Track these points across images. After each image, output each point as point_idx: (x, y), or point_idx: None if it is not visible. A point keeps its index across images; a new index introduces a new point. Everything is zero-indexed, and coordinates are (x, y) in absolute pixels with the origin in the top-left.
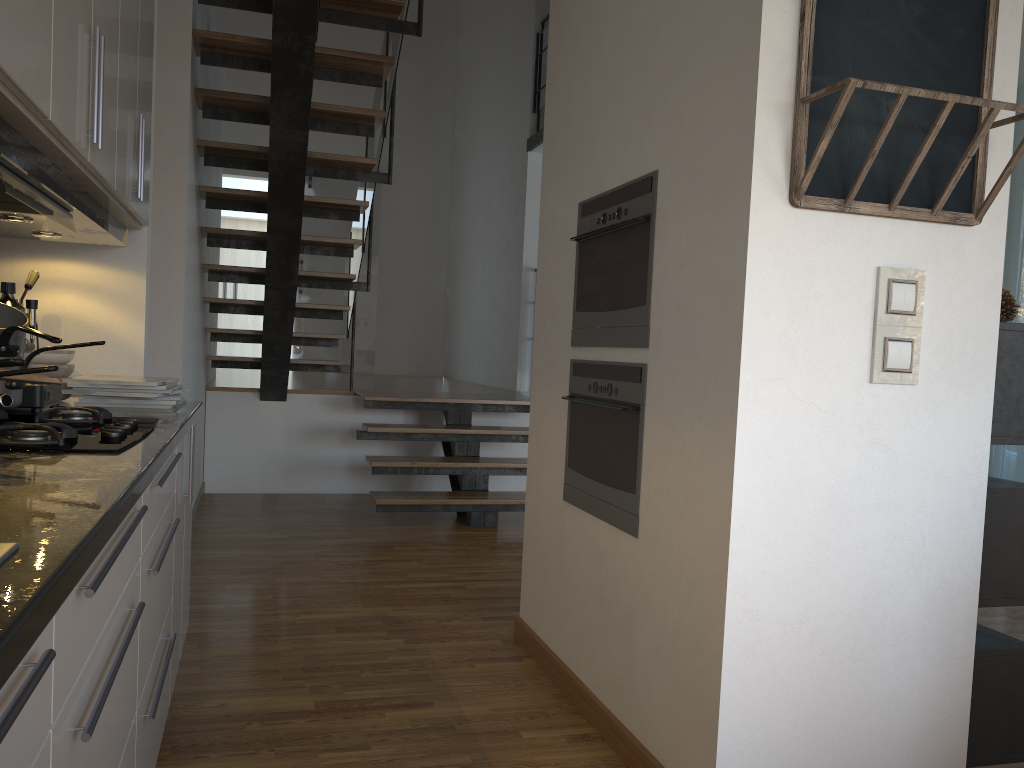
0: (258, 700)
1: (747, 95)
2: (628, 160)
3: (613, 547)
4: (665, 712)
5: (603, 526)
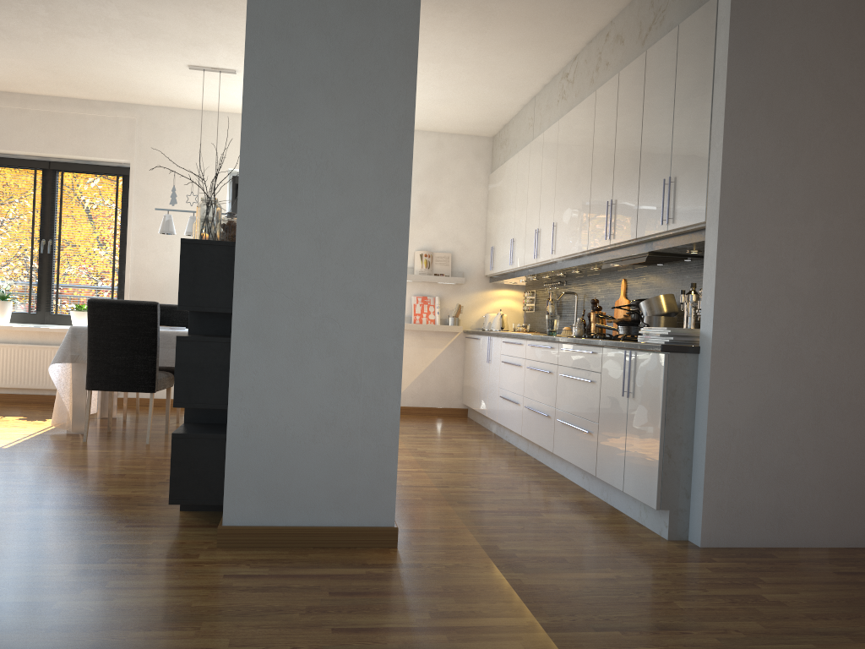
0: (577, 518)
1: None
2: None
3: None
4: None
5: None
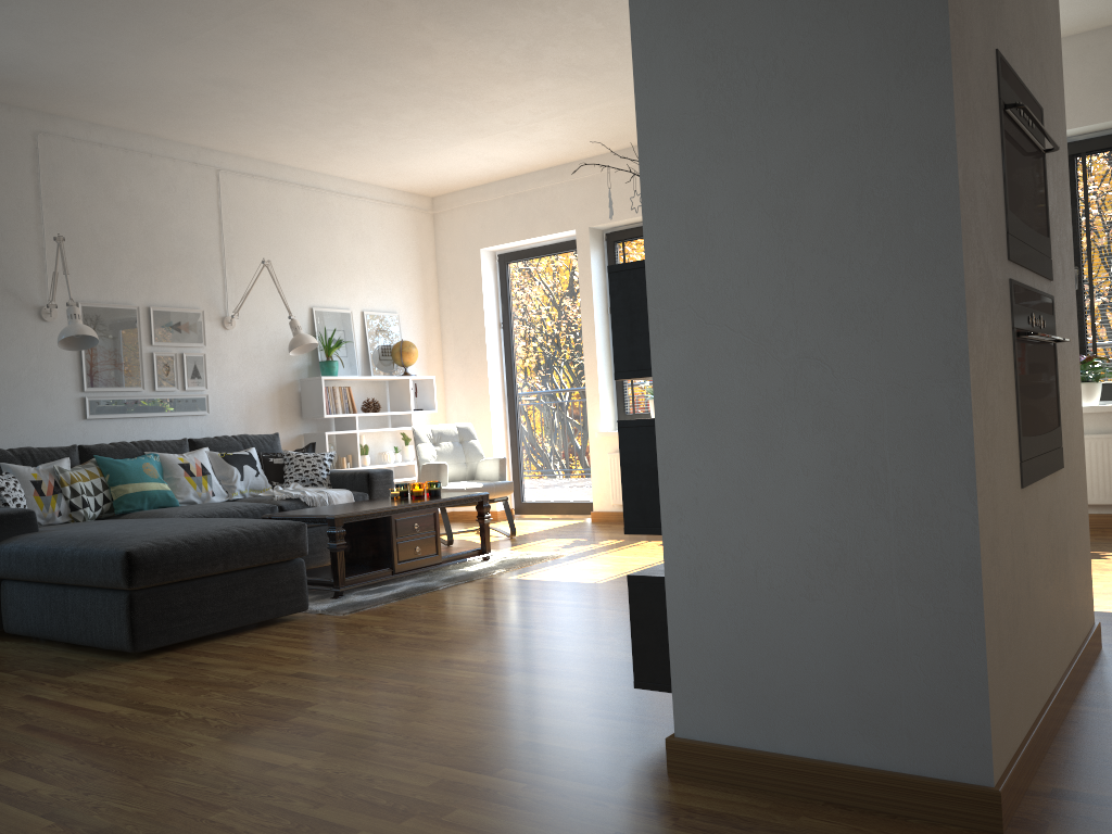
0: None
1: (1063, 114)
2: (1025, 65)
3: (1053, 496)
4: (1080, 595)
5: (1047, 482)
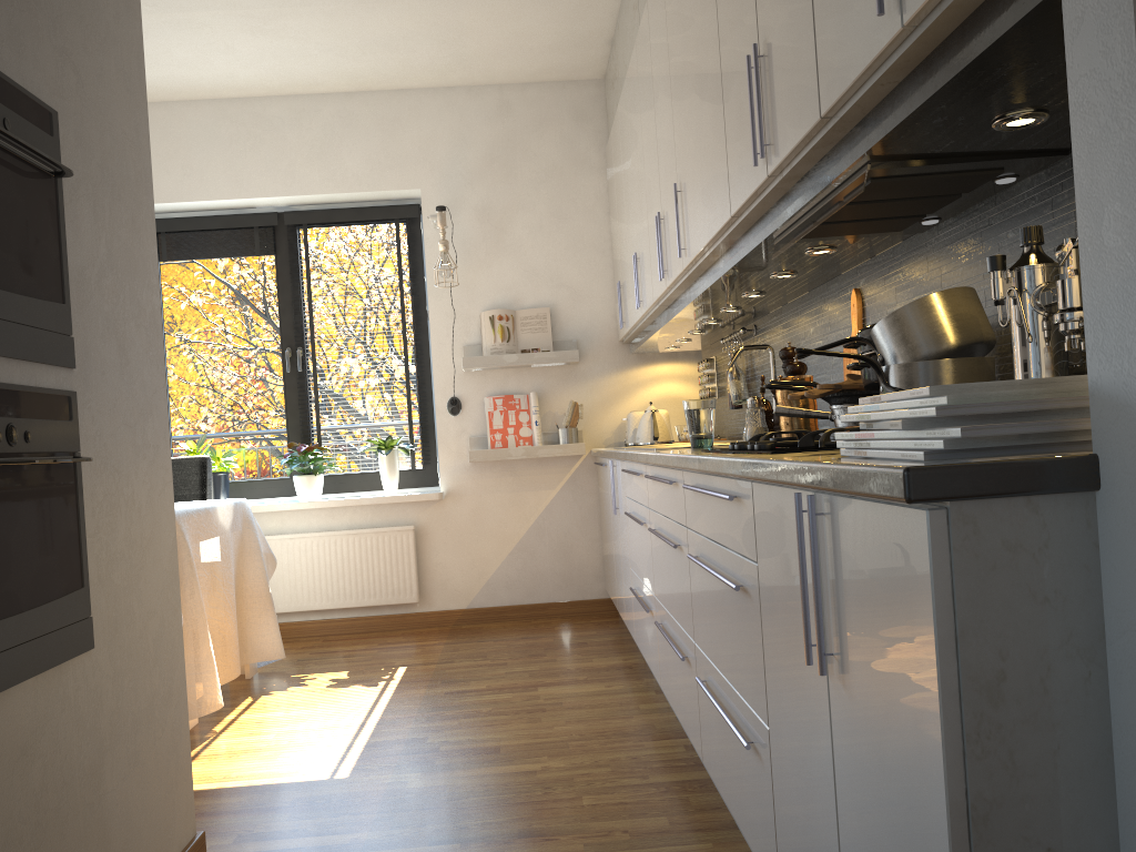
0: None
1: (144, 141)
2: None
3: (51, 705)
4: (151, 816)
5: (24, 691)
